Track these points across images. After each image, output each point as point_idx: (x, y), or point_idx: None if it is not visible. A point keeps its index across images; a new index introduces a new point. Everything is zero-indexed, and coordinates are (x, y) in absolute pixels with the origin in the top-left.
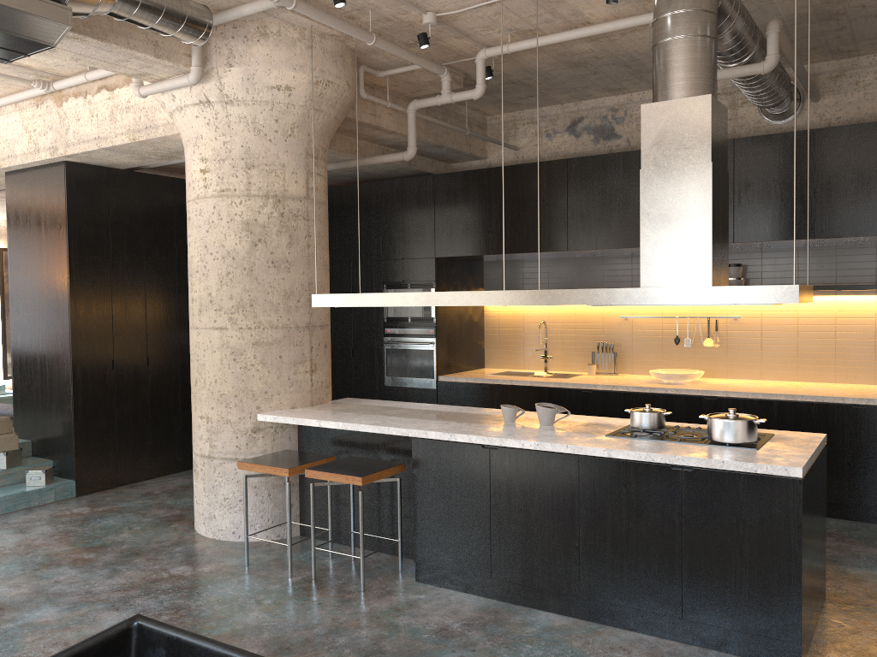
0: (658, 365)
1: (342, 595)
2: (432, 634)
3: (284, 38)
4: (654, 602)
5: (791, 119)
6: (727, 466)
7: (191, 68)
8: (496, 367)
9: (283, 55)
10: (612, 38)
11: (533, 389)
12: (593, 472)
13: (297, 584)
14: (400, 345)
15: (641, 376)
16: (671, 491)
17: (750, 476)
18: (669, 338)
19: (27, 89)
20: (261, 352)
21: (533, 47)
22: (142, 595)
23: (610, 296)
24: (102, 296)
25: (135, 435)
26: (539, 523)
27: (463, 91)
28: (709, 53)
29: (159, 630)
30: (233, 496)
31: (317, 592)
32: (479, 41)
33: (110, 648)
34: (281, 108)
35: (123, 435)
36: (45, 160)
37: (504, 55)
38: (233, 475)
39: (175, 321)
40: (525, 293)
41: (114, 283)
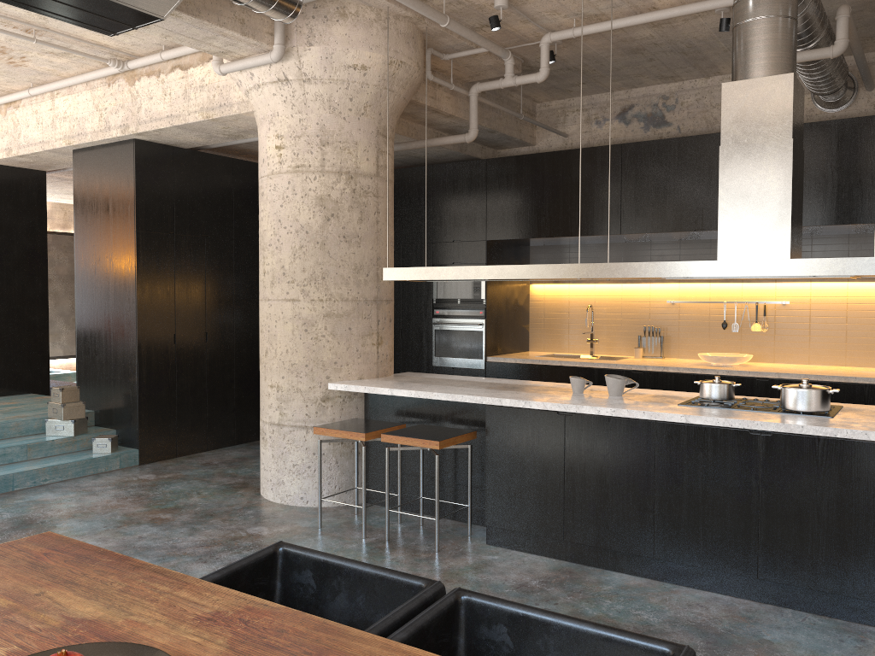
0: (704, 349)
1: (418, 555)
2: (512, 589)
3: (362, 19)
4: (729, 563)
5: (845, 107)
6: (806, 431)
7: (274, 46)
8: (540, 350)
9: (361, 35)
10: (675, 24)
11: (583, 370)
12: (669, 437)
13: (372, 544)
14: (449, 326)
15: (688, 360)
16: (748, 455)
17: (830, 440)
18: (716, 323)
19: (101, 68)
20: (332, 324)
21: (598, 31)
22: (226, 551)
23: (687, 268)
24: (166, 271)
25: (194, 408)
26: (613, 487)
27: (527, 75)
28: (790, 33)
29: (305, 554)
30: (302, 463)
31: (393, 551)
32: (543, 26)
33: (260, 569)
34: (356, 87)
35: (183, 407)
36: (116, 138)
37: (565, 40)
38: (302, 442)
39: (231, 298)
40: (601, 266)
41: (177, 259)
